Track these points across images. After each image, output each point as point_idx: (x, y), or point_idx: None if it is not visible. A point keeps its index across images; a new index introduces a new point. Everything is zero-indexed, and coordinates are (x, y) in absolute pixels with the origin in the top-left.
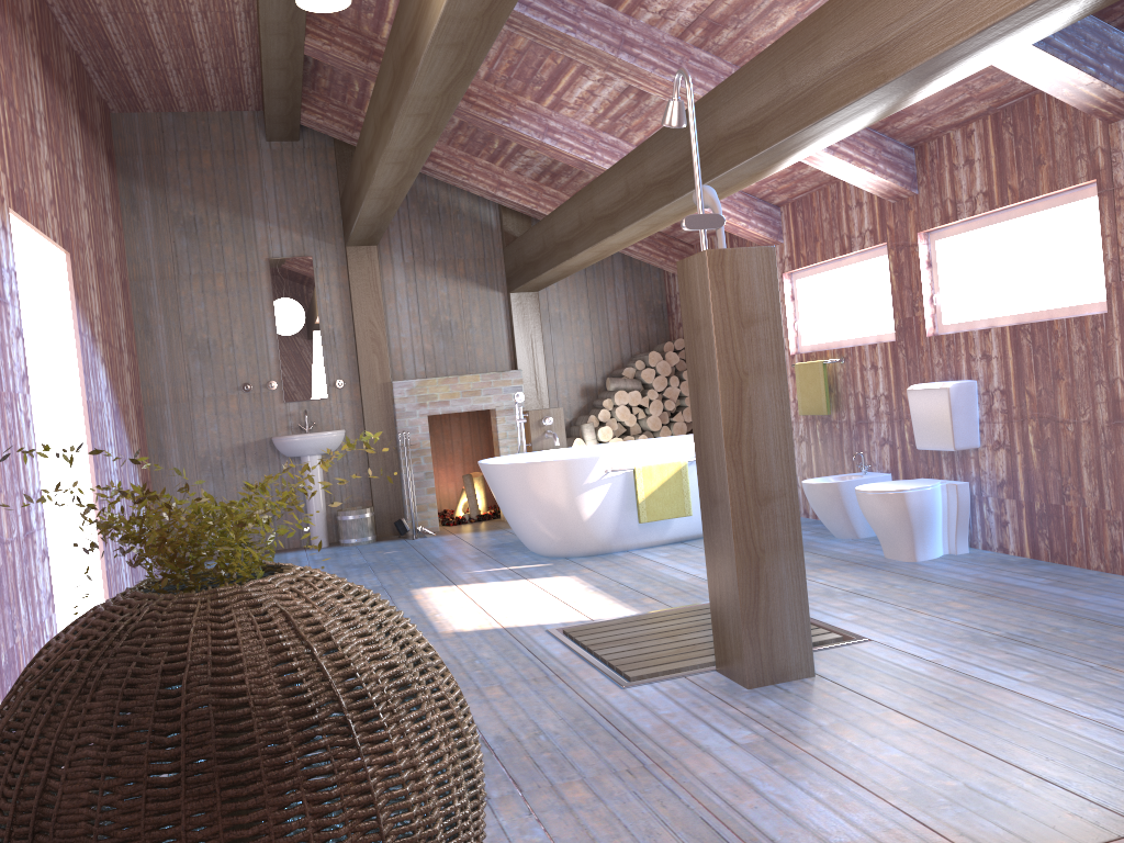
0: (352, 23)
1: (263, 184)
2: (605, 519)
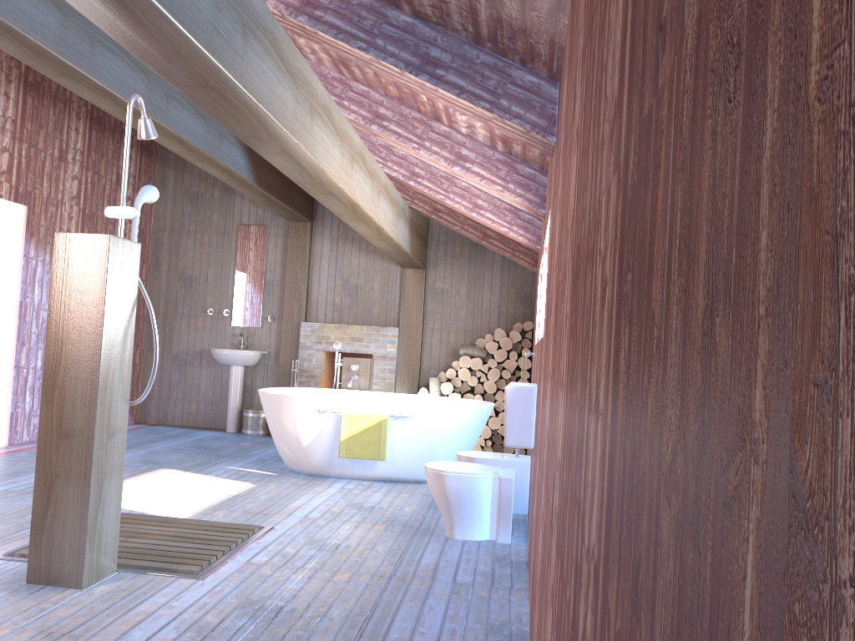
0: None
1: None
2: (319, 449)
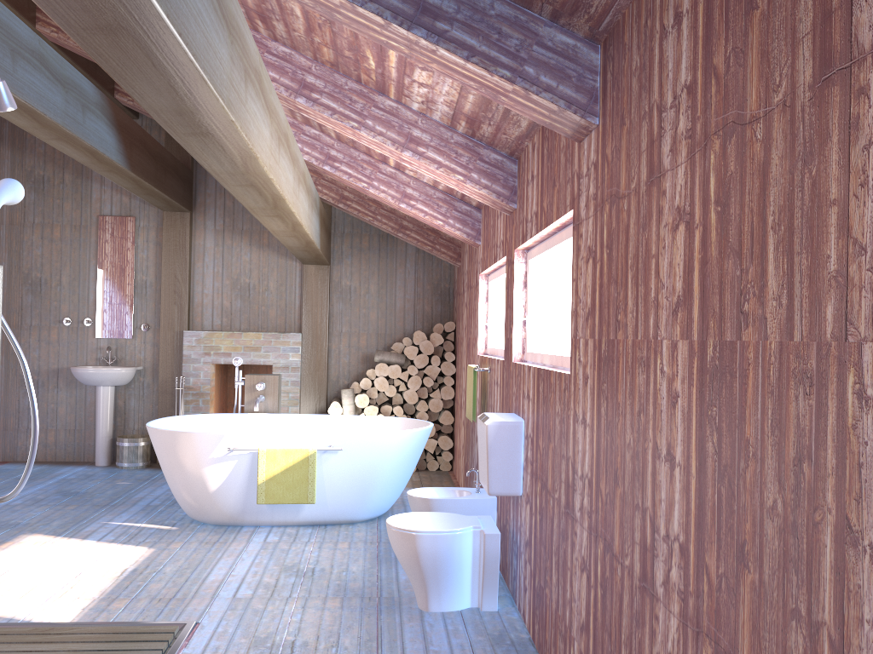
0: None
1: None
2: (231, 494)
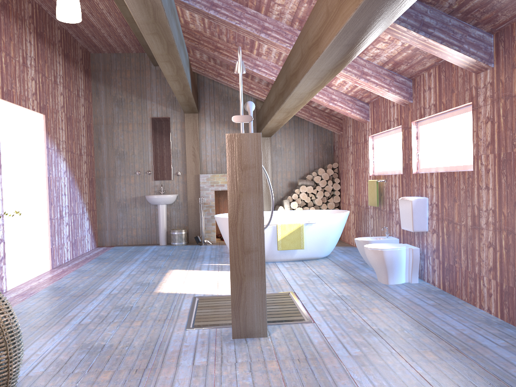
0: None
1: (151, 85)
2: None
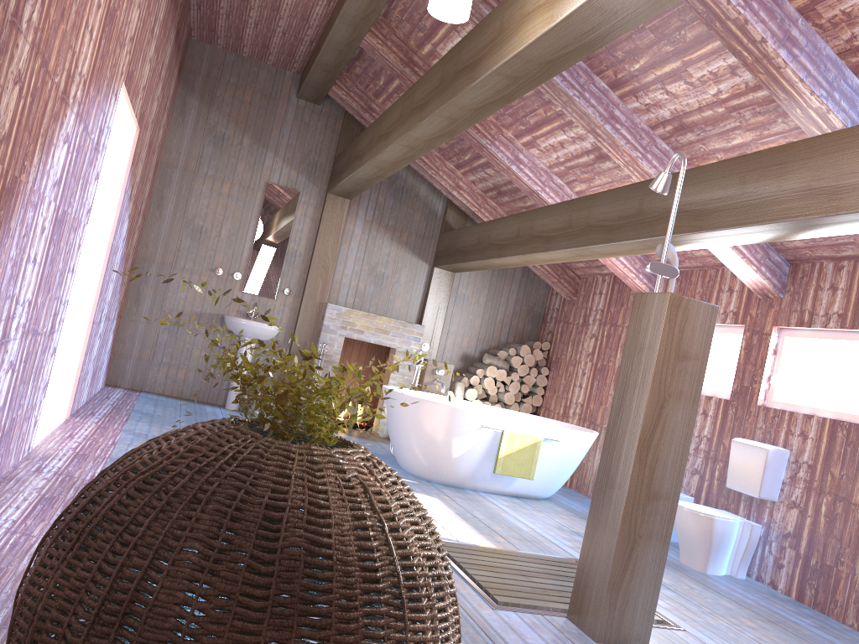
0: (403, 35)
1: (283, 128)
2: (468, 461)
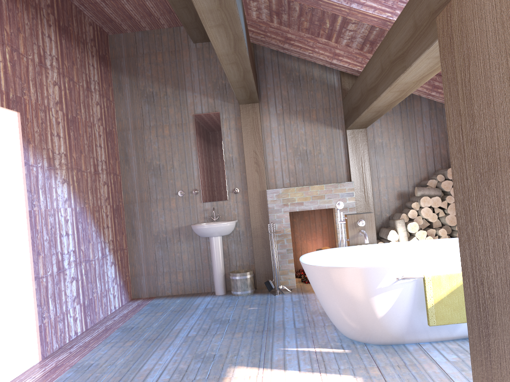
0: None
1: (192, 70)
2: (397, 318)
